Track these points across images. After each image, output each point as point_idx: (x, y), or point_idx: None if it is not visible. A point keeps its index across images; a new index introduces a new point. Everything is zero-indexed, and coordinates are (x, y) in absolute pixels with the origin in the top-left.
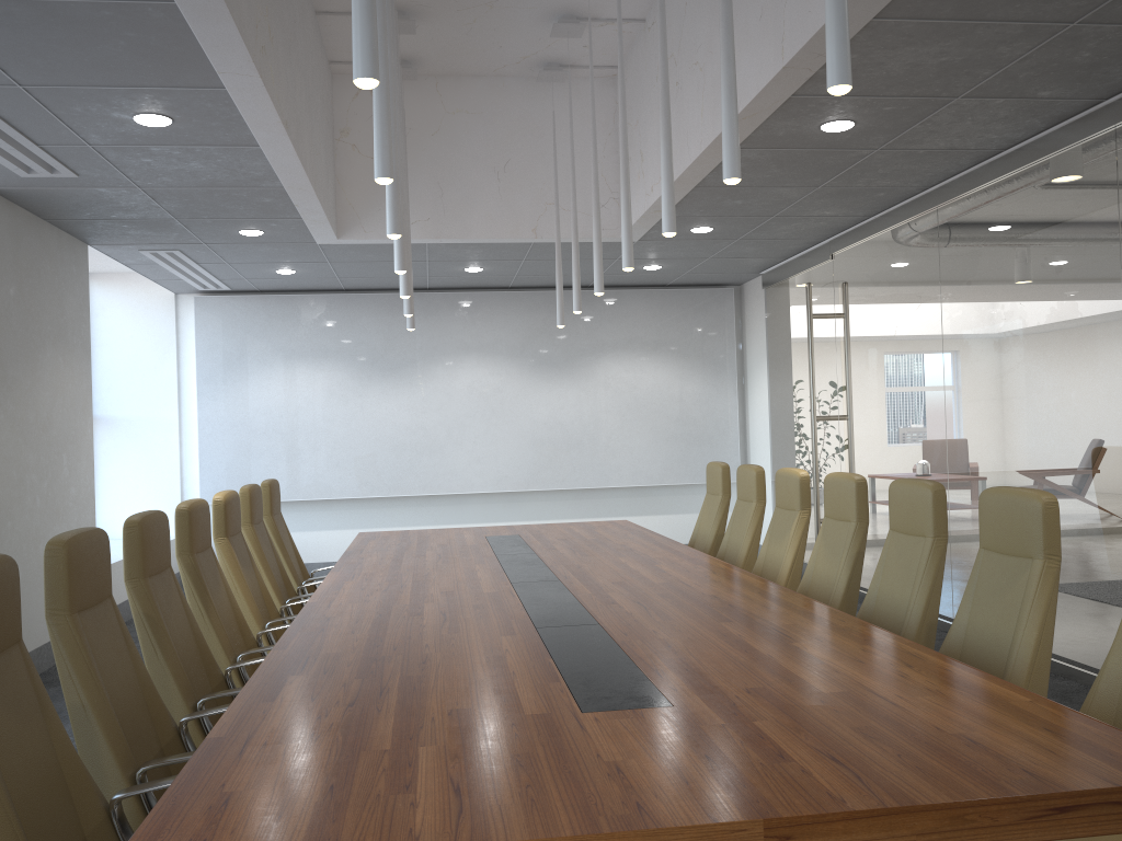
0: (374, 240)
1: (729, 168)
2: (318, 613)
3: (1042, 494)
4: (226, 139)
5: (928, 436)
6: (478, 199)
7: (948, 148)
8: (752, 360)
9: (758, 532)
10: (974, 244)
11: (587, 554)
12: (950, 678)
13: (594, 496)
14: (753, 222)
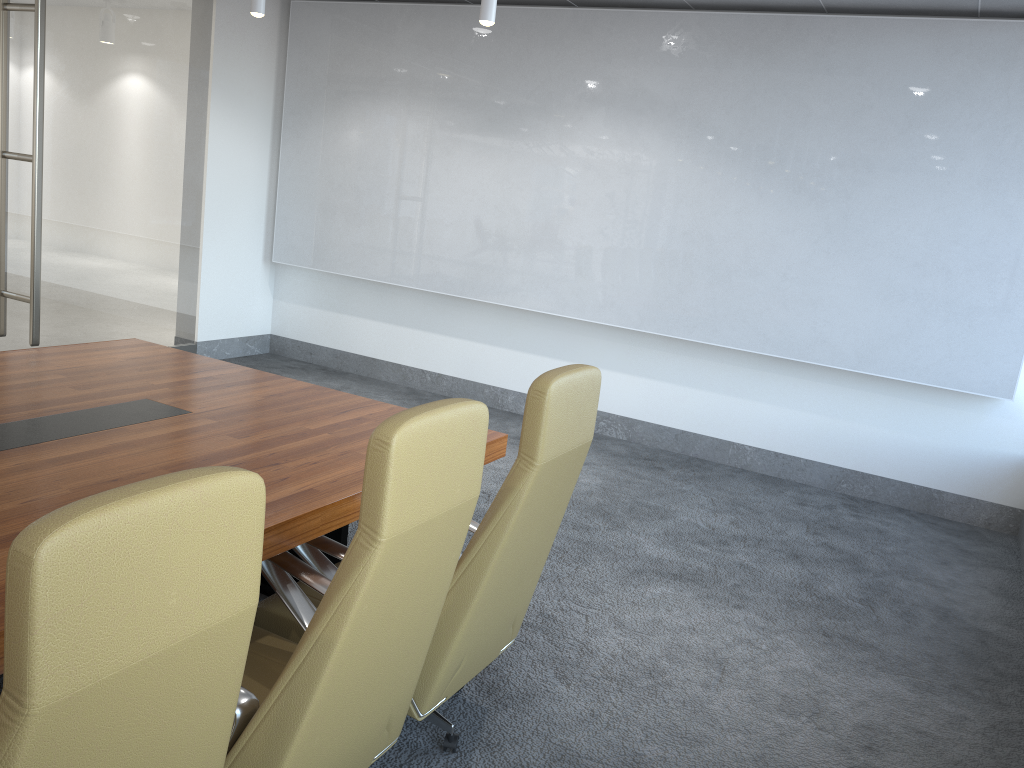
0: None
1: None
2: None
3: None
4: None
5: None
6: None
7: None
8: None
9: None
10: None
11: None
12: None
13: None
14: None
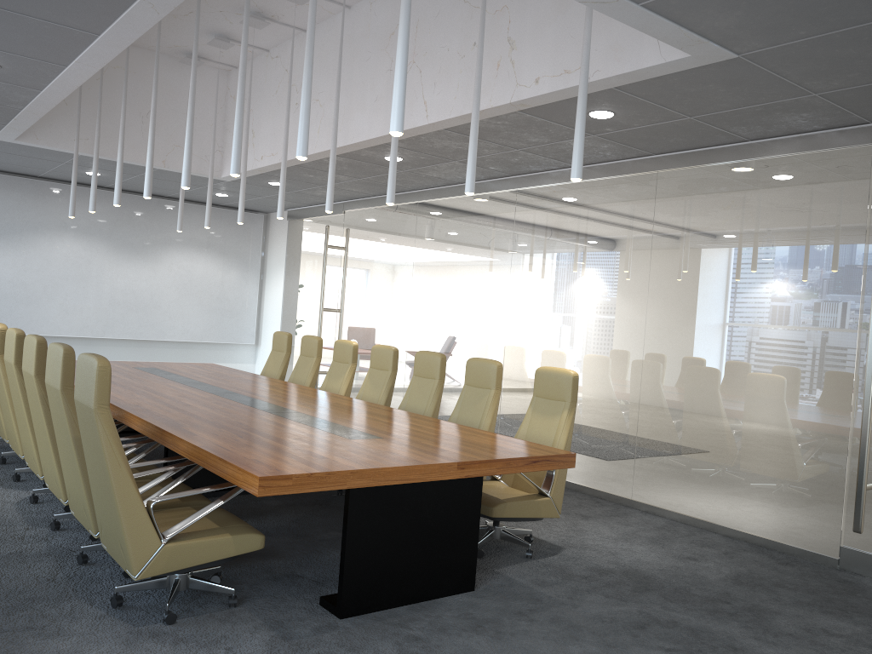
0: (43, 146)
1: (390, 198)
2: (123, 403)
3: (497, 362)
4: (22, 83)
5: (397, 328)
6: (126, 132)
7: (437, 177)
8: (271, 265)
9: (316, 375)
10: (437, 228)
11: (228, 381)
12: (474, 432)
13: (151, 346)
14: (309, 186)
